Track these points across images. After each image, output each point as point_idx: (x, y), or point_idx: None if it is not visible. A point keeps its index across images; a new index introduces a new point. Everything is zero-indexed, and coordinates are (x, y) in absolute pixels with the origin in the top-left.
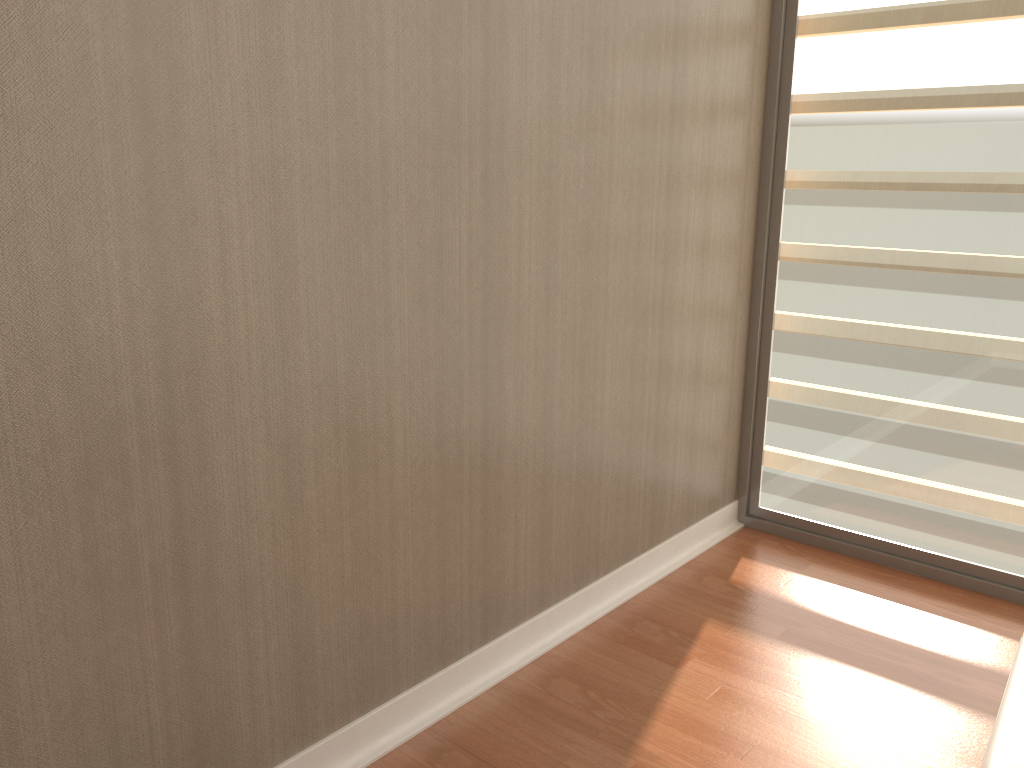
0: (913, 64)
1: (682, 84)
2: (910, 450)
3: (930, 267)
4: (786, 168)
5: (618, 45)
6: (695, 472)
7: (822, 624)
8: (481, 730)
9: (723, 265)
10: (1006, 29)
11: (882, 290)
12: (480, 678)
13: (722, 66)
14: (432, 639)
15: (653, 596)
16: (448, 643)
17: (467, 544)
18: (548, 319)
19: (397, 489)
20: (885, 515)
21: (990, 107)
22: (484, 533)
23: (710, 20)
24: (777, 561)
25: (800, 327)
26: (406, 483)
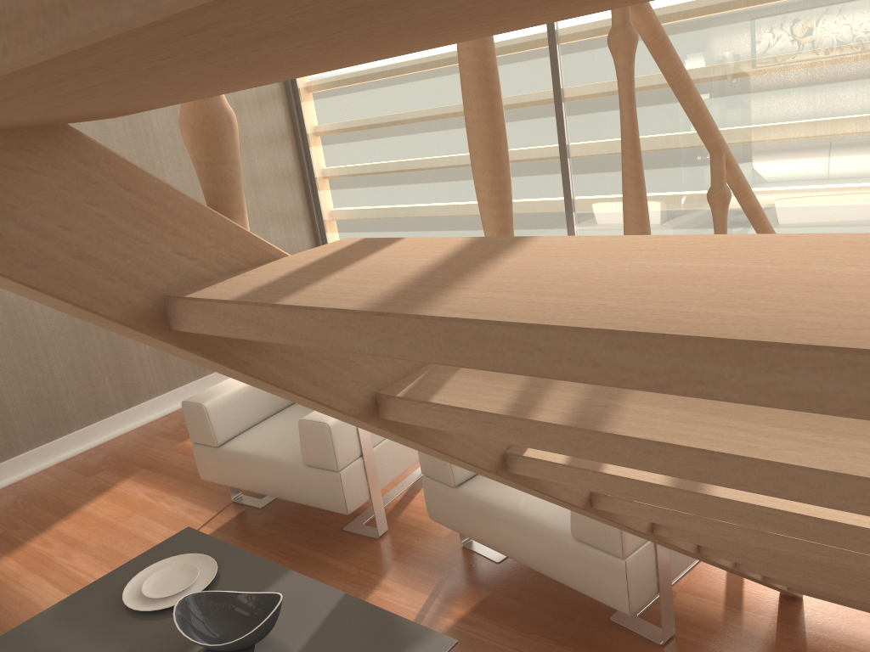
0: None
1: None
2: None
3: (375, 172)
4: (306, 126)
5: None
6: None
7: None
8: (118, 444)
9: (275, 188)
10: None
11: (360, 188)
12: (130, 425)
13: None
14: (89, 405)
15: None
16: (101, 407)
17: (101, 356)
18: None
19: (43, 330)
20: None
21: (375, 80)
22: (113, 350)
23: None
24: None
25: (334, 216)
26: (48, 327)
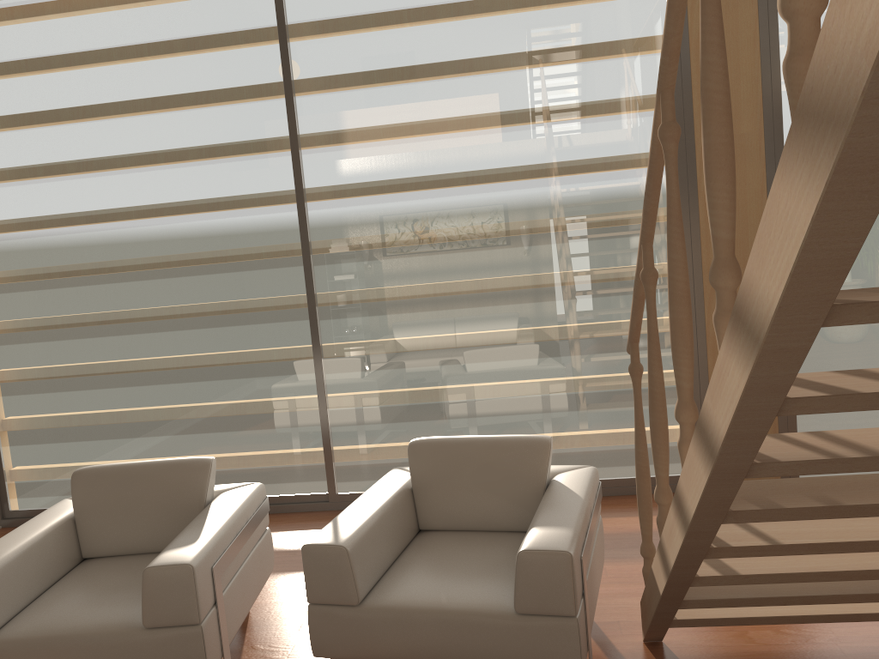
0: (36, 201)
1: None
2: (94, 441)
3: (76, 322)
4: None
5: None
6: None
7: None
8: None
9: None
10: (81, 179)
11: (52, 342)
12: None
13: None
14: None
15: None
16: None
17: None
18: None
19: None
20: None
21: (84, 224)
22: None
23: None
24: None
25: (8, 376)
26: None
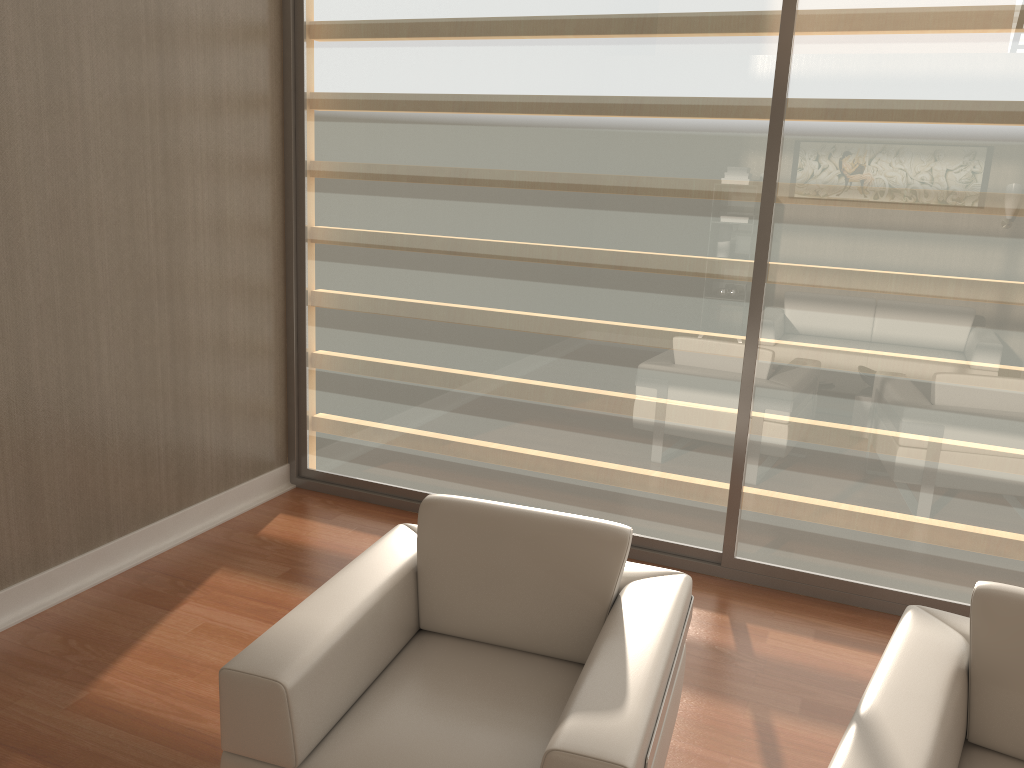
0: (395, 72)
1: (173, 75)
2: (418, 408)
3: (420, 248)
4: (306, 158)
5: (83, 34)
6: (232, 438)
7: (325, 562)
8: None
9: (246, 245)
10: (458, 47)
11: (387, 269)
12: None
13: (224, 61)
14: None
15: (177, 553)
16: None
17: None
18: (16, 291)
19: None
20: (404, 466)
21: (452, 113)
22: None
23: (204, 18)
24: (311, 514)
25: (328, 303)
26: None
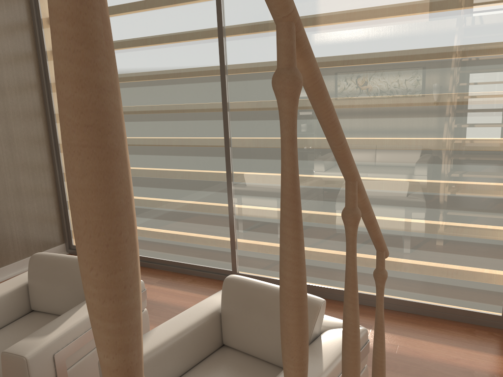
0: None
1: None
2: None
3: None
4: (54, 109)
5: None
6: (29, 234)
7: None
8: None
9: (27, 149)
10: None
11: None
12: None
13: (4, 72)
14: None
15: None
16: None
17: None
18: None
19: None
20: None
21: None
22: None
23: None
24: None
25: None
26: None
